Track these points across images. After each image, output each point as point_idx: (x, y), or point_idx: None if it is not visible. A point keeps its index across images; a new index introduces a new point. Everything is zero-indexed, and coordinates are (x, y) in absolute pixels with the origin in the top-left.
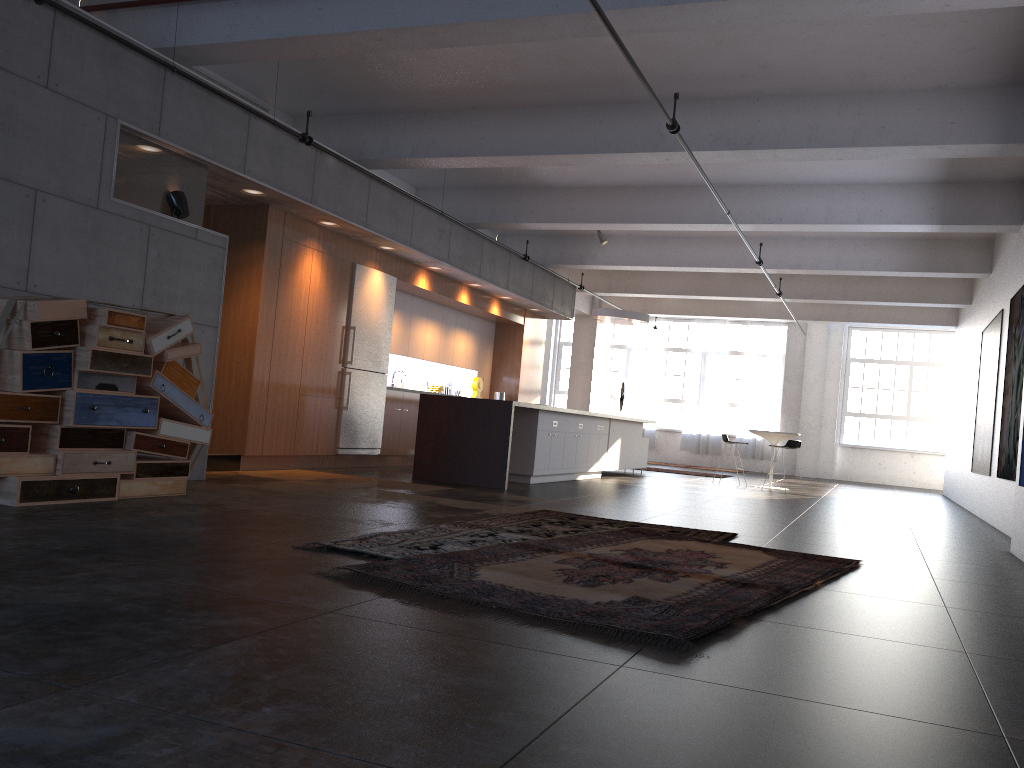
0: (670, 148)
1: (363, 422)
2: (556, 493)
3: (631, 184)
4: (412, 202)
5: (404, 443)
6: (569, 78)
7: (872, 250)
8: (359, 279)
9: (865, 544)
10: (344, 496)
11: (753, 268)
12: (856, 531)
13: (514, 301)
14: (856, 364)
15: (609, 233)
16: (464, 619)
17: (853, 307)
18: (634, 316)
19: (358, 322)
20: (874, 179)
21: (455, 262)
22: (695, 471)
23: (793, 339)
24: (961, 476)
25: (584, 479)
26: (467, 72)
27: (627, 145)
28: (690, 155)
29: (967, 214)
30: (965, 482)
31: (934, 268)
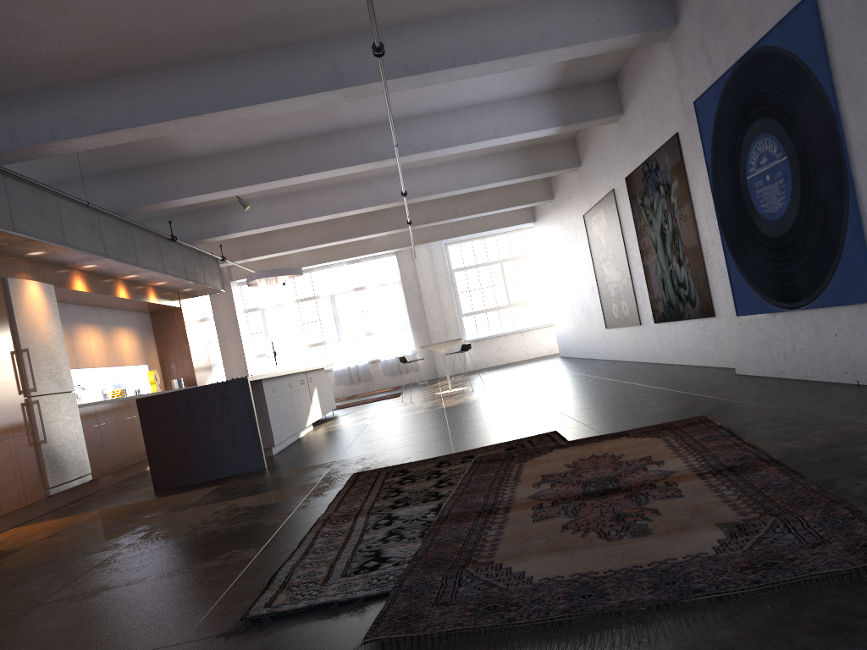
0: (350, 83)
1: (66, 451)
2: (318, 455)
3: (278, 140)
4: (54, 196)
5: (111, 459)
6: (234, 21)
7: (485, 166)
8: (15, 294)
9: (650, 403)
10: (130, 539)
11: (390, 203)
12: (610, 397)
13: (169, 285)
14: (459, 273)
15: (246, 198)
16: (665, 646)
17: (453, 224)
18: (289, 272)
19: (29, 342)
20: (500, 96)
21: (113, 254)
22: (366, 399)
23: (404, 265)
24: (588, 336)
25: (305, 435)
26: (113, 27)
27: (304, 87)
28: (385, 82)
29: (580, 113)
30: (597, 339)
31: (537, 171)
